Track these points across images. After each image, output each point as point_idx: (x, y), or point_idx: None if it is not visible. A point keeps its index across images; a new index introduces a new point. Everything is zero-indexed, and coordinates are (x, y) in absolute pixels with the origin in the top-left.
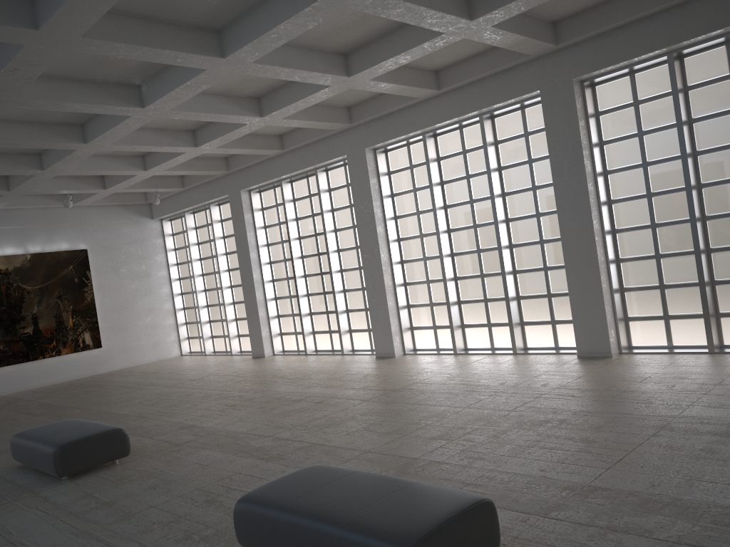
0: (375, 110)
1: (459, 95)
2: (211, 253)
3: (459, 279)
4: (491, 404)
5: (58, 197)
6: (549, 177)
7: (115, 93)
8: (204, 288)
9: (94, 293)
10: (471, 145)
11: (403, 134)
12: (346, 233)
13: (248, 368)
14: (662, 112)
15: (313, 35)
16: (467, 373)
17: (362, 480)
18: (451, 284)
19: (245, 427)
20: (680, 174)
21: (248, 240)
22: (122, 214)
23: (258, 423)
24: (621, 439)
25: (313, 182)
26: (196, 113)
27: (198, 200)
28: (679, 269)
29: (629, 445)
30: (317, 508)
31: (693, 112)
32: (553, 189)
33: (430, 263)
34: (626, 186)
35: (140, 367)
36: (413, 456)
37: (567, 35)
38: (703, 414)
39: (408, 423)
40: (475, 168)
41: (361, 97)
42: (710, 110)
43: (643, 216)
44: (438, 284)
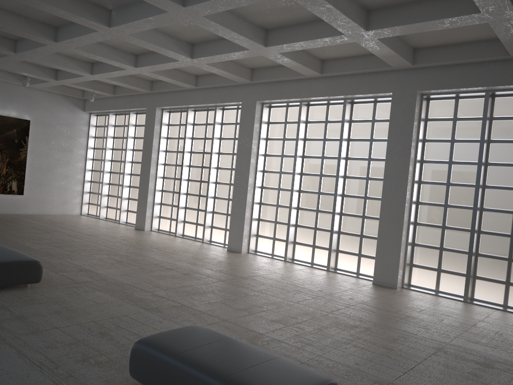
0: (271, 76)
1: (334, 81)
2: (122, 147)
3: (300, 209)
4: (314, 304)
5: (18, 77)
6: (382, 154)
7: (91, 10)
8: (110, 170)
9: (27, 154)
10: (332, 118)
11: (287, 98)
12: (226, 157)
13: (132, 236)
14: (471, 130)
15: (250, 10)
16: (294, 277)
17: (237, 346)
18: (294, 211)
19: (130, 281)
20: (473, 175)
21: (153, 144)
22: (63, 101)
23: (140, 279)
24: (411, 352)
25: (211, 115)
26: (146, 42)
27: (122, 106)
28: (456, 239)
29: (417, 358)
30: (204, 362)
31: (492, 135)
32: (383, 163)
33: (282, 193)
34: (434, 174)
35: (49, 216)
36: (259, 331)
37: (422, 60)
38: (466, 346)
39: (254, 305)
40: (331, 135)
41: (264, 64)
42: (504, 137)
43: (440, 197)
44: (284, 209)
